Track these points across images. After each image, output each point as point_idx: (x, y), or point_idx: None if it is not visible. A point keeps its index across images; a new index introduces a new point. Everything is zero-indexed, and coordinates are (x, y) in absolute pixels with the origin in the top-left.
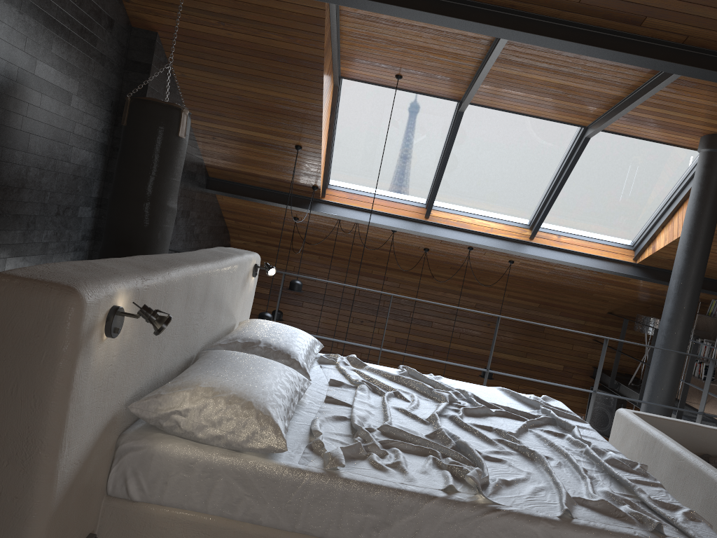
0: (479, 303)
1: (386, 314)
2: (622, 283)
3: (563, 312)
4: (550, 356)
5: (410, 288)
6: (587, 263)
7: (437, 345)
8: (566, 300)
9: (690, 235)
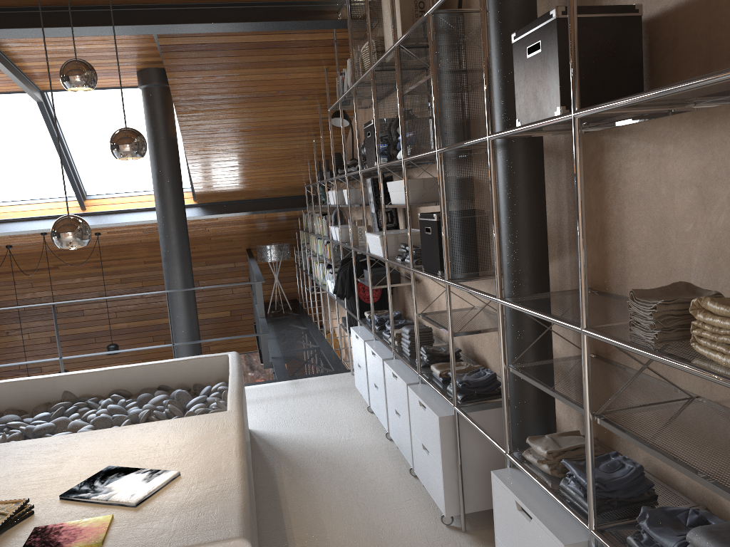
0: (124, 277)
1: (32, 317)
2: (215, 223)
3: (208, 261)
4: (214, 306)
5: (46, 284)
6: (149, 217)
7: (97, 331)
8: (198, 250)
9: (154, 174)
